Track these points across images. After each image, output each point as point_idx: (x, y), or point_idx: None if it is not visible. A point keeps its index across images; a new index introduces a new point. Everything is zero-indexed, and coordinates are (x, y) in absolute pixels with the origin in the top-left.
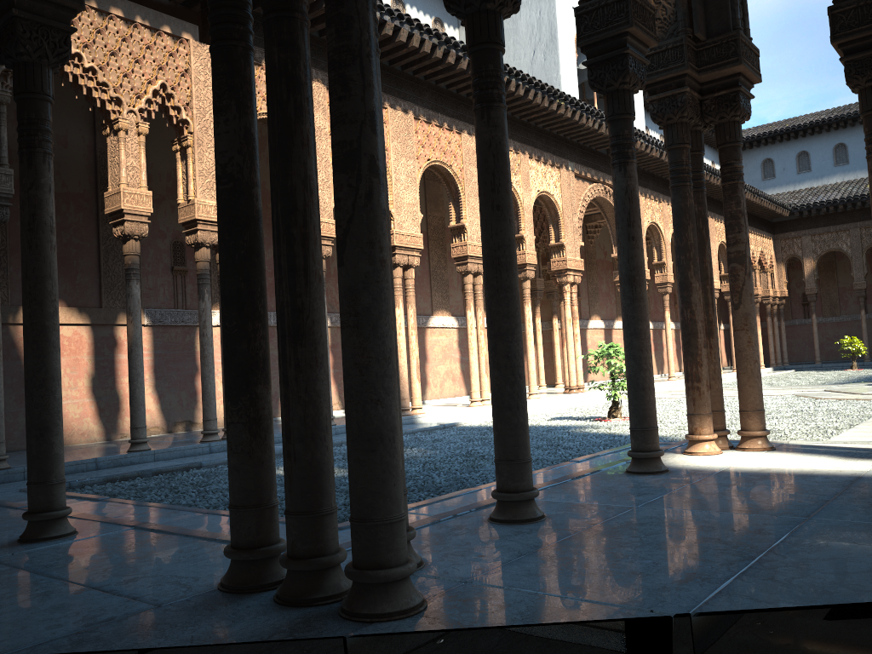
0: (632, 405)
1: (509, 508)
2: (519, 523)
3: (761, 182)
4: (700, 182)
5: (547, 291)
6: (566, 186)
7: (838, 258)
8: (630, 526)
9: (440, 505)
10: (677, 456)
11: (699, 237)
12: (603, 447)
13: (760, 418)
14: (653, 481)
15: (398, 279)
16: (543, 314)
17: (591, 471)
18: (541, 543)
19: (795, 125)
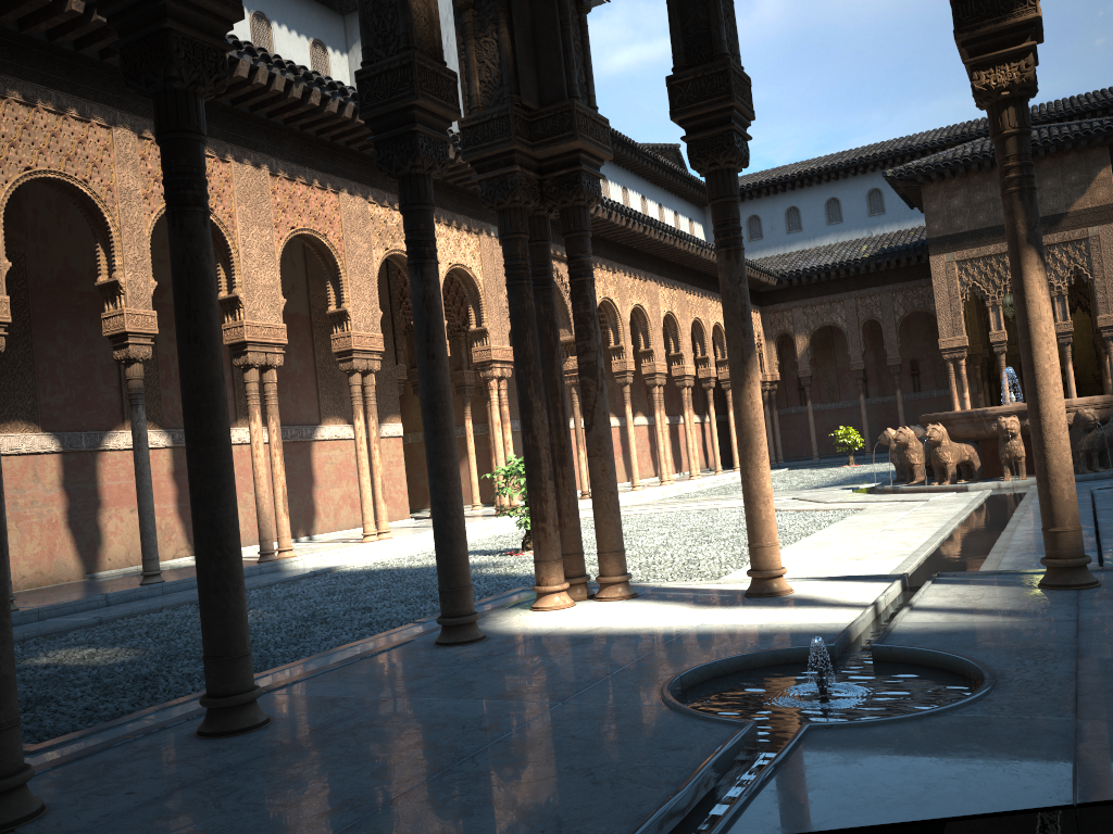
0: (439, 561)
1: (218, 717)
2: (227, 735)
3: (748, 244)
4: (546, 278)
5: (480, 386)
6: (488, 256)
7: (835, 333)
8: (354, 730)
9: (196, 704)
10: (521, 612)
11: (547, 344)
12: (481, 596)
13: (619, 560)
14: (453, 656)
15: (252, 384)
16: (478, 415)
17: (396, 644)
18: (223, 766)
19: (782, 176)
